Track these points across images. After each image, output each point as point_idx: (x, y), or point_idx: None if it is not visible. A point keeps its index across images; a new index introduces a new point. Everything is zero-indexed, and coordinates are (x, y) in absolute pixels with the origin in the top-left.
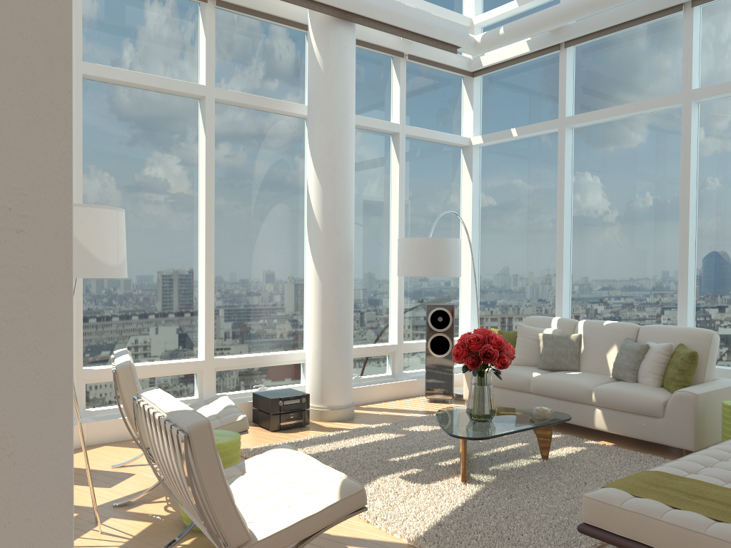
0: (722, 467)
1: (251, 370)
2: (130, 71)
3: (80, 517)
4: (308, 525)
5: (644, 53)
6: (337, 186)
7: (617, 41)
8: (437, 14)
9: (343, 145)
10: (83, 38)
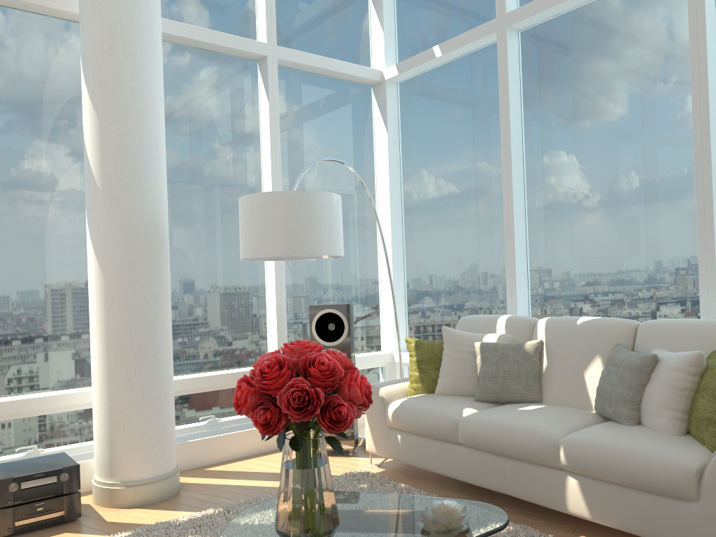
0: None
1: (13, 423)
2: None
3: None
4: None
5: None
6: (122, 114)
7: None
8: None
9: (132, 47)
10: None
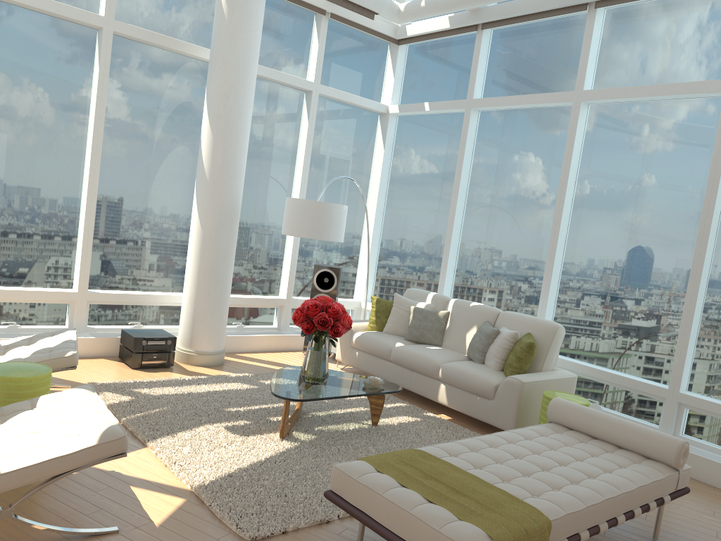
0: (484, 453)
1: (128, 307)
2: None
3: None
4: (58, 464)
5: (550, 46)
6: (228, 137)
7: (530, 30)
8: None
9: (239, 98)
10: None
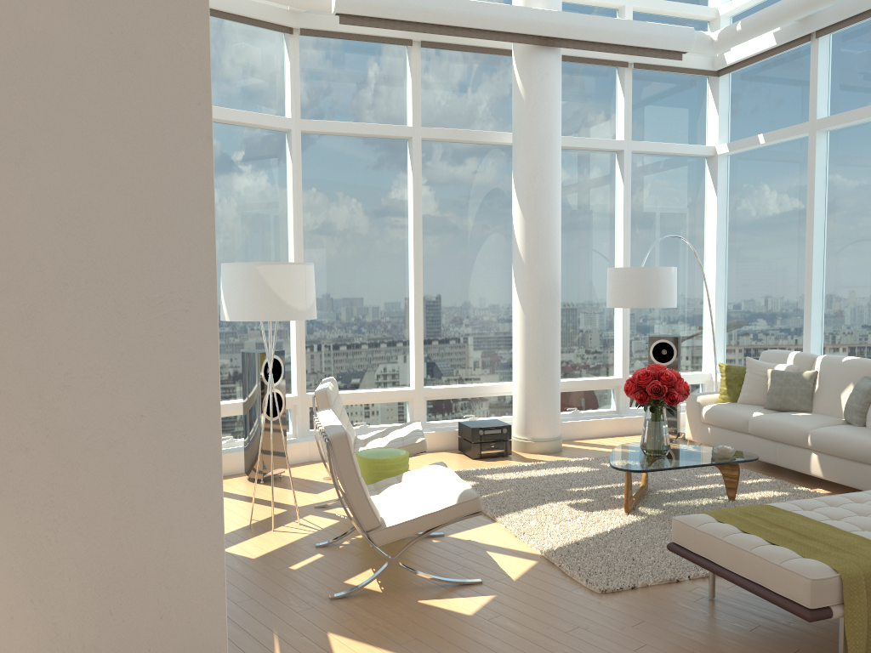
0: (845, 507)
1: (462, 400)
2: (342, 122)
3: (287, 512)
4: (428, 520)
5: None
6: (539, 217)
7: None
8: (672, 11)
9: (546, 175)
10: (301, 96)
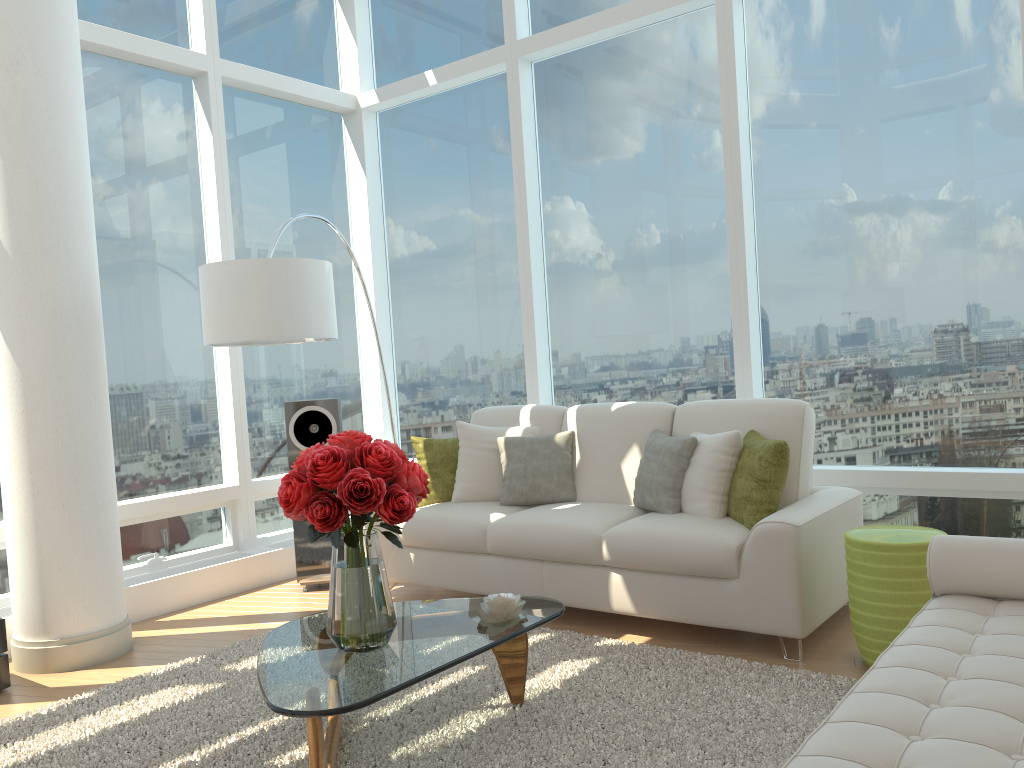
0: (950, 734)
1: None
2: None
3: None
4: None
5: None
6: (38, 153)
7: None
8: None
9: (47, 64)
10: None
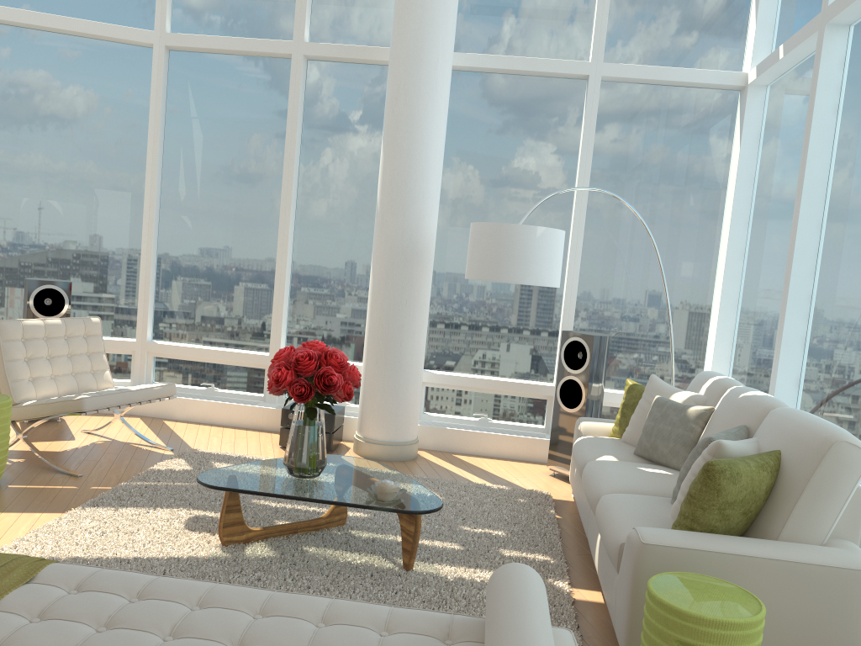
0: (129, 605)
1: None
2: (211, 36)
3: None
4: None
5: None
6: (397, 152)
7: None
8: None
9: (410, 97)
10: (179, 9)
